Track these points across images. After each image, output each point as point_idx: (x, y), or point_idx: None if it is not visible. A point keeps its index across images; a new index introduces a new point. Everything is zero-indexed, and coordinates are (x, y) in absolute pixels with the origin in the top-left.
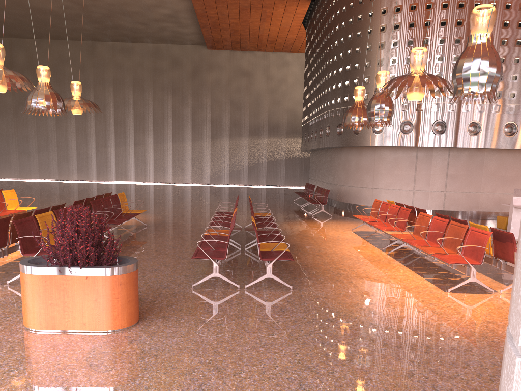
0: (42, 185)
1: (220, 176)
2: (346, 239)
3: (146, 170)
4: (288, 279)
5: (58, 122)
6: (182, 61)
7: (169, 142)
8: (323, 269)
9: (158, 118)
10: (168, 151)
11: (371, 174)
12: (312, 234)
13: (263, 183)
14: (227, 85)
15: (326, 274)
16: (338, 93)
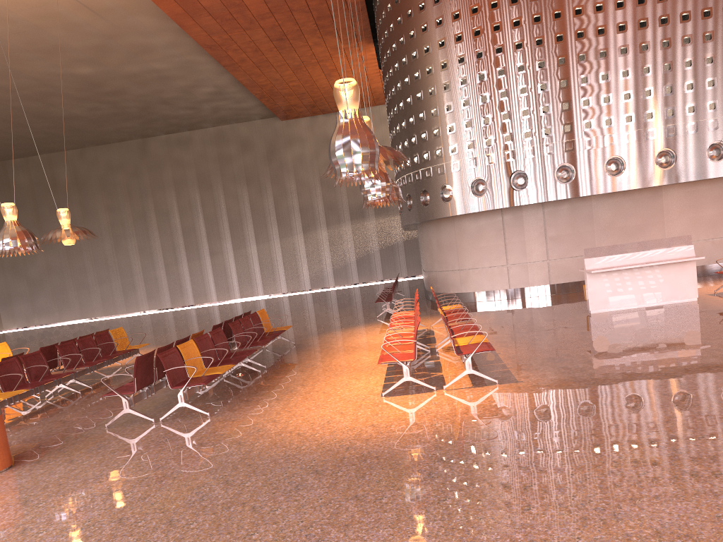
0: (100, 324)
1: (322, 277)
2: (369, 345)
3: (229, 285)
4: (223, 405)
5: (117, 243)
6: (253, 142)
7: (251, 245)
8: (282, 388)
9: (234, 218)
10: (252, 257)
11: (454, 253)
12: (337, 344)
13: (379, 277)
14: (313, 161)
15: (276, 393)
16: (400, 157)
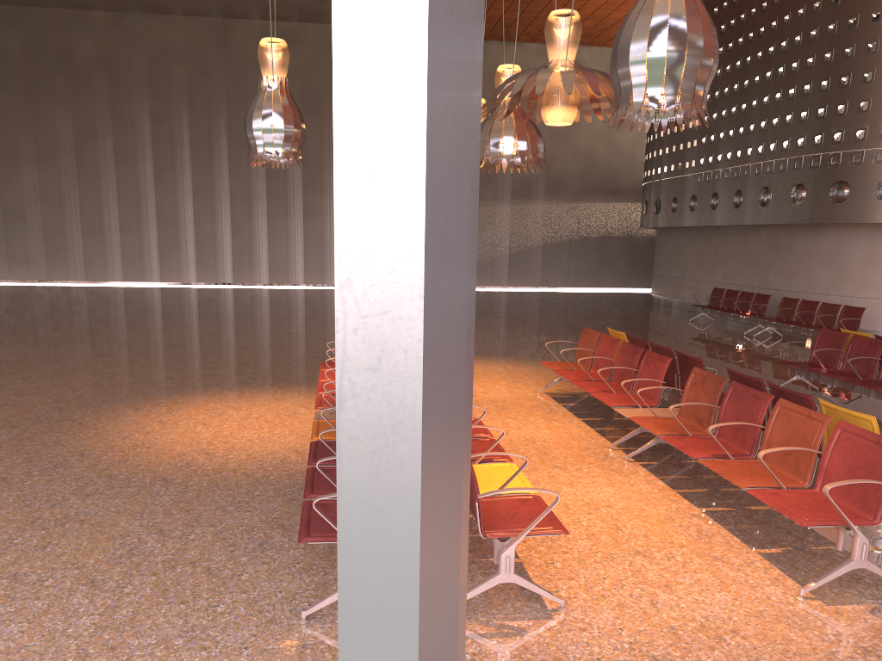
0: (159, 295)
1: None
2: None
3: (325, 262)
4: None
5: (159, 173)
6: None
7: None
8: None
9: None
10: None
11: None
12: None
13: (536, 283)
14: None
15: None
16: (835, 123)
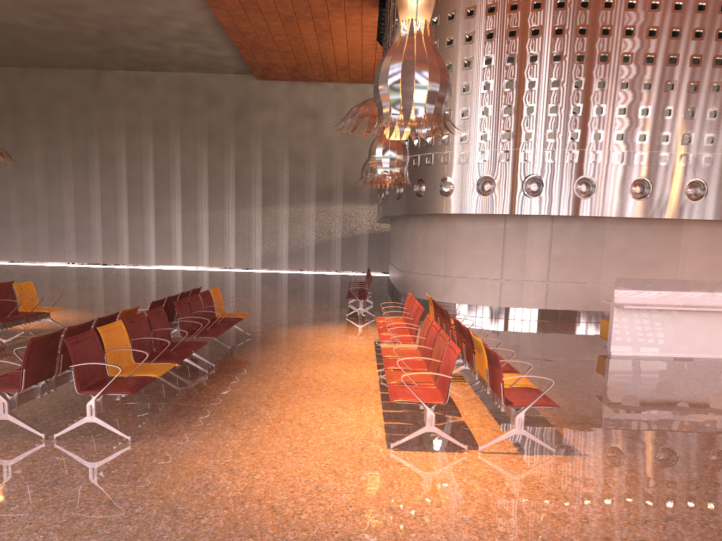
0: (16, 269)
1: (275, 258)
2: (347, 354)
3: (171, 249)
4: (152, 423)
5: (50, 182)
6: (222, 97)
7: (203, 210)
8: (238, 405)
9: (188, 177)
10: (202, 222)
11: (442, 256)
12: (304, 346)
13: (337, 267)
14: (285, 130)
15: (230, 414)
16: None
